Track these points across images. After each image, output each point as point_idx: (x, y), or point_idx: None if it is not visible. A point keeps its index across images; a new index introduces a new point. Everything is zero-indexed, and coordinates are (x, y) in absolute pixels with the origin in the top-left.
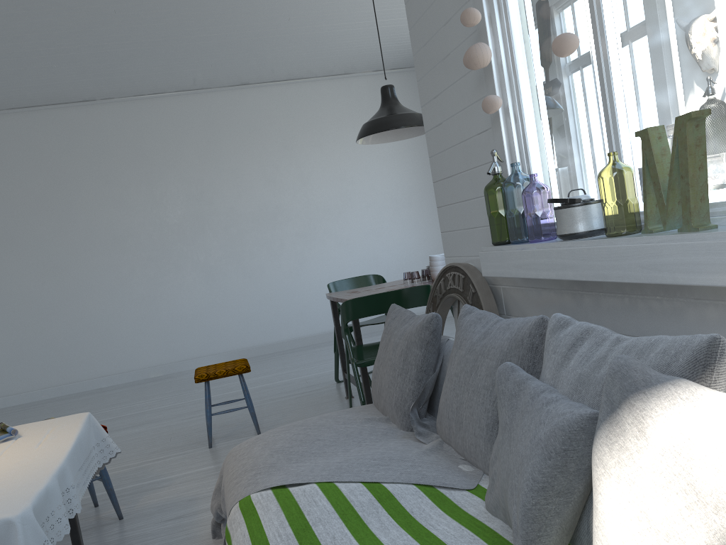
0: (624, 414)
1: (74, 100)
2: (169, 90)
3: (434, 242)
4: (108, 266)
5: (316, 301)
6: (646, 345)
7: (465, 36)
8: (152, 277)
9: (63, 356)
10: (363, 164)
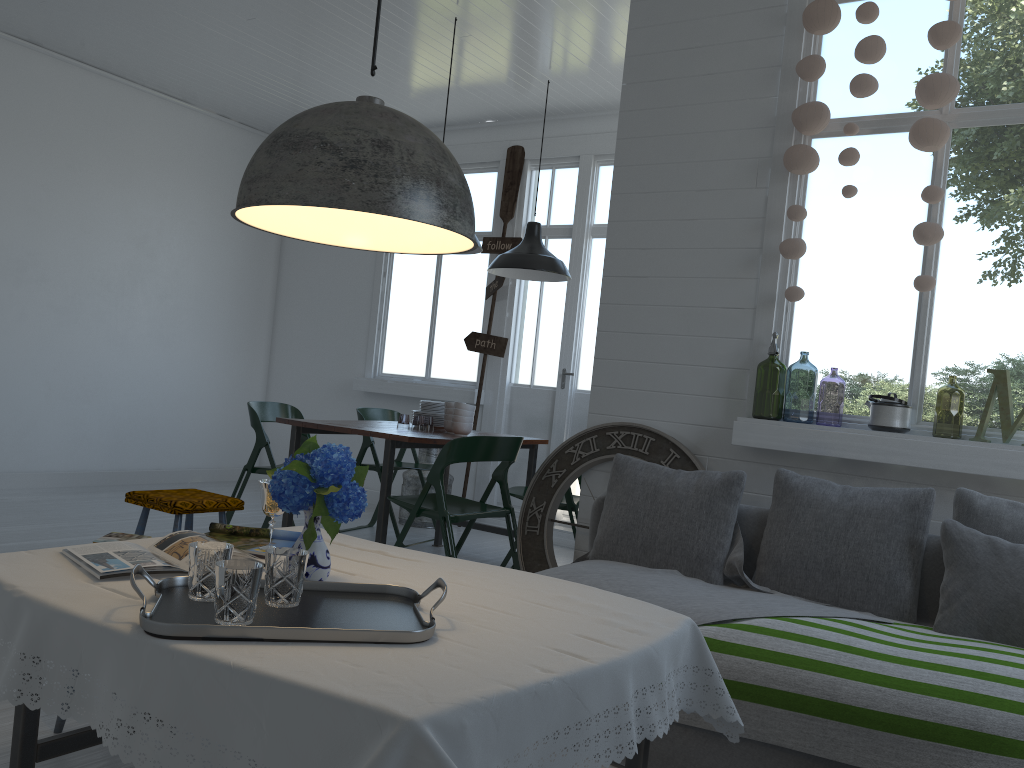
0: None
1: None
2: None
3: (234, 373)
4: None
5: (52, 420)
6: None
7: (737, 215)
8: None
9: None
10: (173, 235)
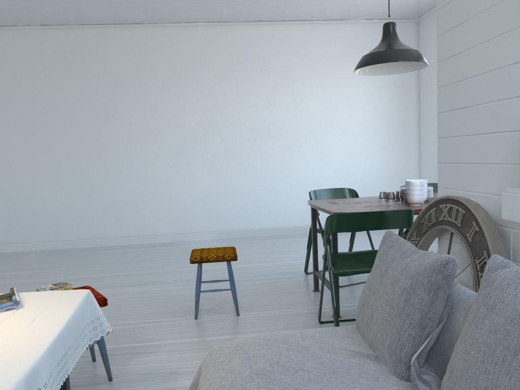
0: None
1: (128, 22)
2: (200, 20)
3: (395, 165)
4: (139, 154)
5: (293, 201)
6: None
7: None
8: (170, 166)
9: (99, 217)
10: (346, 95)
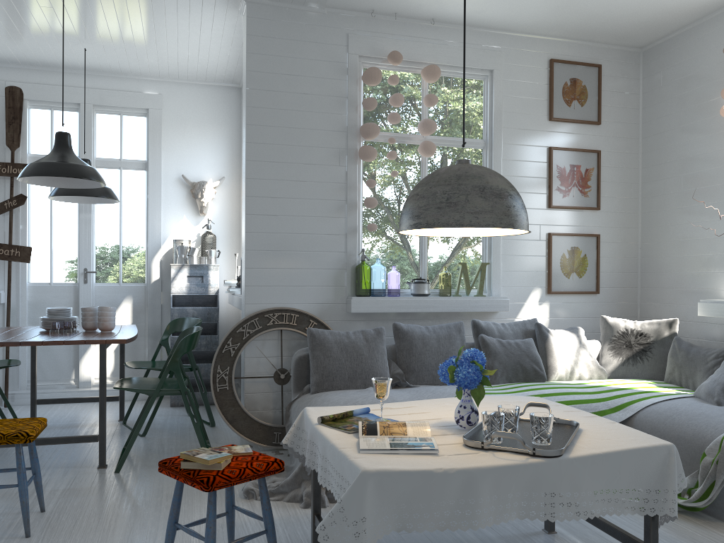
0: (550, 333)
1: None
2: None
3: None
4: None
5: None
6: (518, 323)
7: (330, 181)
8: None
9: None
10: None
